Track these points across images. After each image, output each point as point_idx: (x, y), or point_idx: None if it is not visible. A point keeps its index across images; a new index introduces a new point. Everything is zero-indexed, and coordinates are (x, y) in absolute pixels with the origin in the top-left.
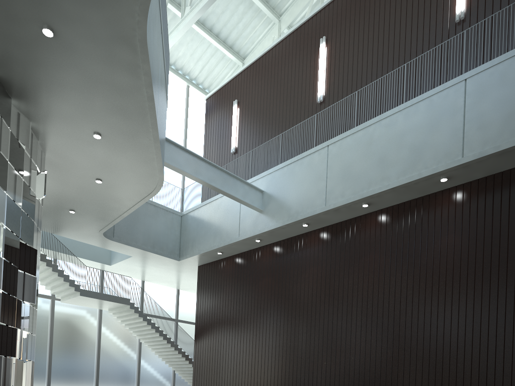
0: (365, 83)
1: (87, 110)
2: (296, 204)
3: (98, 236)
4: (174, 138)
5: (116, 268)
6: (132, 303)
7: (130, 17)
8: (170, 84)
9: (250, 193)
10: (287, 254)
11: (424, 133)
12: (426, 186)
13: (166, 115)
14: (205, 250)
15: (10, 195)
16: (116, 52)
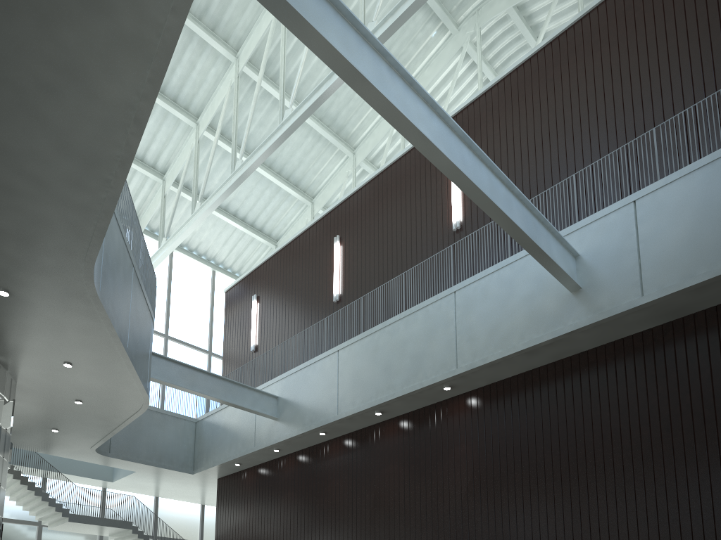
0: (378, 284)
1: (53, 345)
2: (310, 412)
3: (91, 452)
4: (197, 329)
5: (120, 484)
6: (135, 527)
7: (78, 281)
8: (191, 271)
9: (261, 400)
10: (310, 464)
11: (423, 343)
12: (433, 394)
13: (187, 304)
14: (221, 462)
15: None
16: (72, 303)
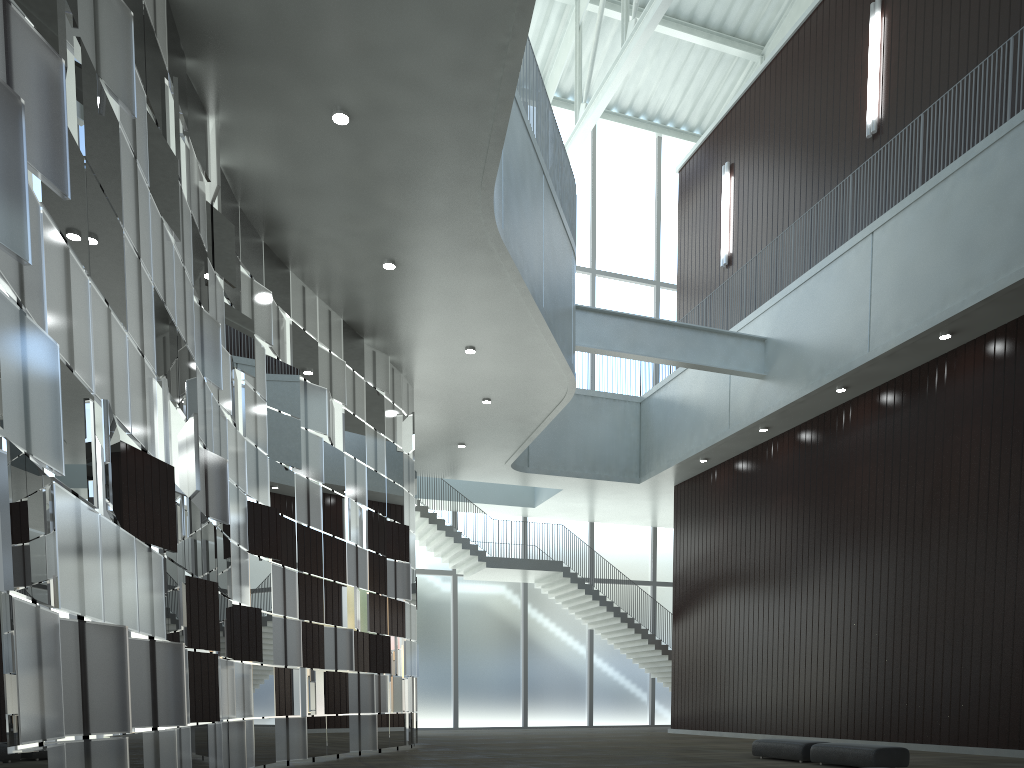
0: (956, 77)
1: (451, 326)
2: (820, 356)
3: (505, 470)
4: (637, 248)
5: (544, 510)
6: (565, 568)
7: (475, 222)
8: (625, 149)
9: (738, 350)
10: (818, 445)
11: None
12: None
13: (620, 210)
14: (678, 460)
15: (370, 466)
16: (469, 259)
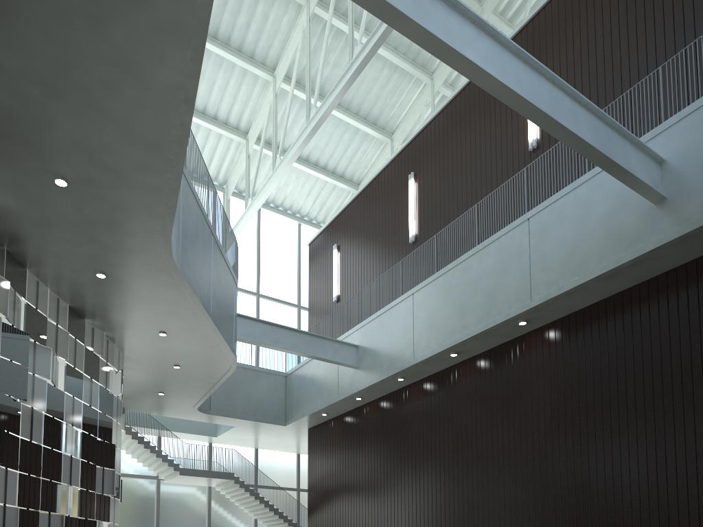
0: (453, 219)
1: (148, 317)
2: (388, 358)
3: (194, 411)
4: (286, 284)
5: (223, 438)
6: (236, 478)
7: (160, 257)
8: (278, 227)
9: (341, 350)
10: (390, 410)
11: (496, 277)
12: (509, 330)
13: (276, 261)
14: (309, 413)
15: (86, 402)
16: (157, 278)
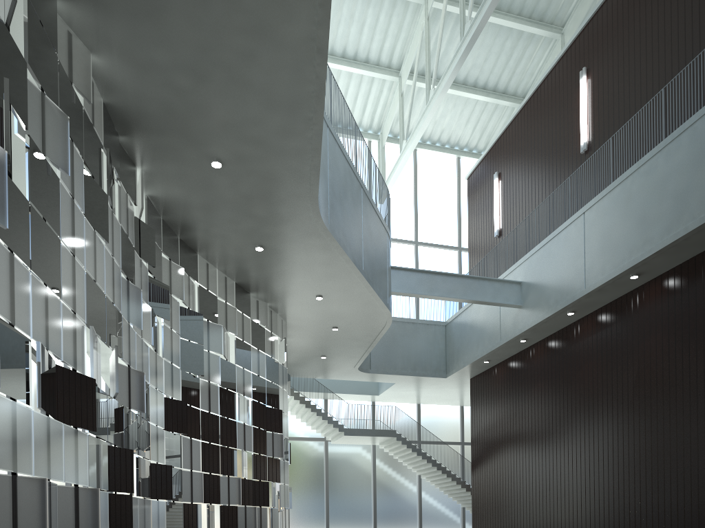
0: (634, 114)
1: (304, 283)
2: (555, 292)
3: (355, 372)
4: (445, 227)
5: (385, 396)
6: (398, 435)
7: (309, 220)
8: (436, 166)
9: (502, 290)
10: (559, 350)
11: (689, 174)
12: None
13: (434, 203)
14: (469, 362)
15: (254, 372)
16: (309, 242)
